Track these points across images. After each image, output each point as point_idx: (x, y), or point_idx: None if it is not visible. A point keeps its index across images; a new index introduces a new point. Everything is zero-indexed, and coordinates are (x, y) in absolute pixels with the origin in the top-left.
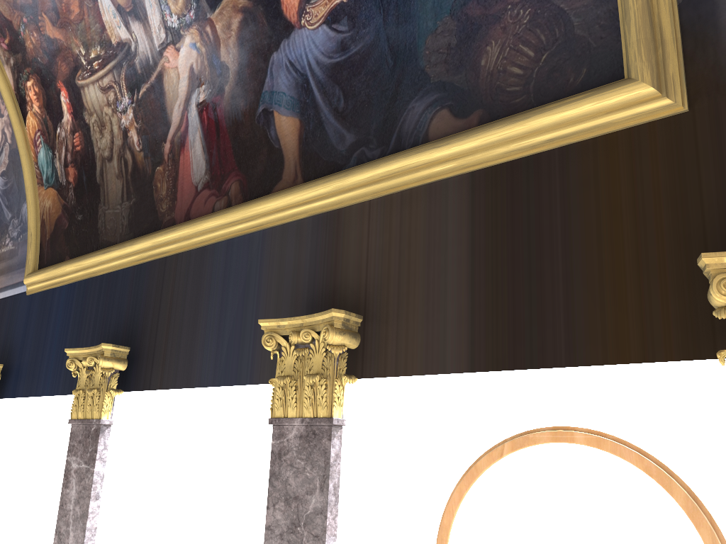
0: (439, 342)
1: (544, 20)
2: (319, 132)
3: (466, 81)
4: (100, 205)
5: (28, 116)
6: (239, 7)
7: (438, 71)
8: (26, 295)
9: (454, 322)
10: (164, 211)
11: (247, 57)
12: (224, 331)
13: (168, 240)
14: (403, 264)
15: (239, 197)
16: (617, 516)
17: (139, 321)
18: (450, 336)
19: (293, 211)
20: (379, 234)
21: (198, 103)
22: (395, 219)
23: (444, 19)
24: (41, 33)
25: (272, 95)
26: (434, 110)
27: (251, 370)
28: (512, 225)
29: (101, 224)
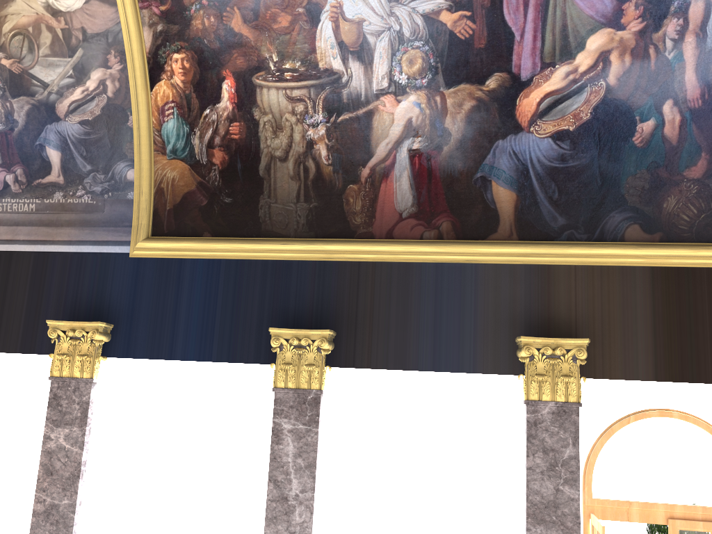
0: (633, 362)
1: (704, 196)
2: (534, 209)
3: (652, 212)
4: (262, 196)
5: (161, 84)
6: (475, 96)
7: (633, 200)
8: (127, 256)
9: (643, 352)
10: (359, 224)
11: (472, 133)
12: (440, 331)
13: (372, 251)
14: (604, 312)
15: (451, 234)
16: (692, 454)
17: (330, 309)
18: (641, 359)
19: (509, 258)
20: (584, 289)
21: (410, 149)
22: (596, 282)
23: (642, 170)
24: (222, 22)
25: (492, 169)
26: (629, 223)
27: (473, 363)
28: (678, 304)
29: (264, 215)
